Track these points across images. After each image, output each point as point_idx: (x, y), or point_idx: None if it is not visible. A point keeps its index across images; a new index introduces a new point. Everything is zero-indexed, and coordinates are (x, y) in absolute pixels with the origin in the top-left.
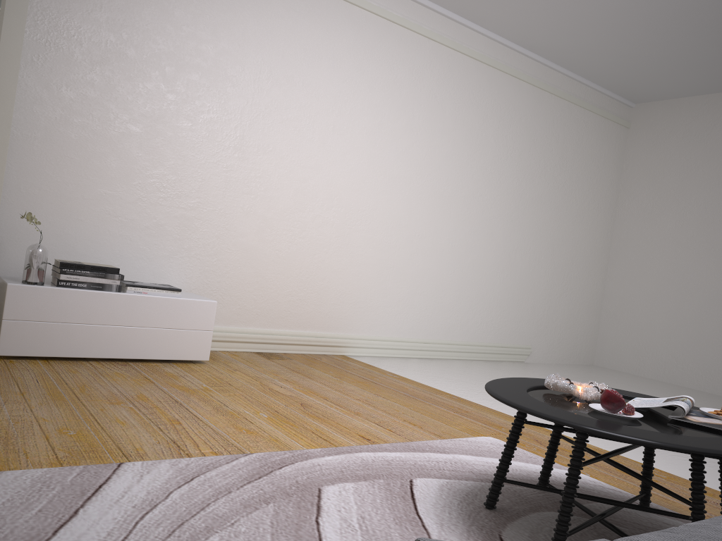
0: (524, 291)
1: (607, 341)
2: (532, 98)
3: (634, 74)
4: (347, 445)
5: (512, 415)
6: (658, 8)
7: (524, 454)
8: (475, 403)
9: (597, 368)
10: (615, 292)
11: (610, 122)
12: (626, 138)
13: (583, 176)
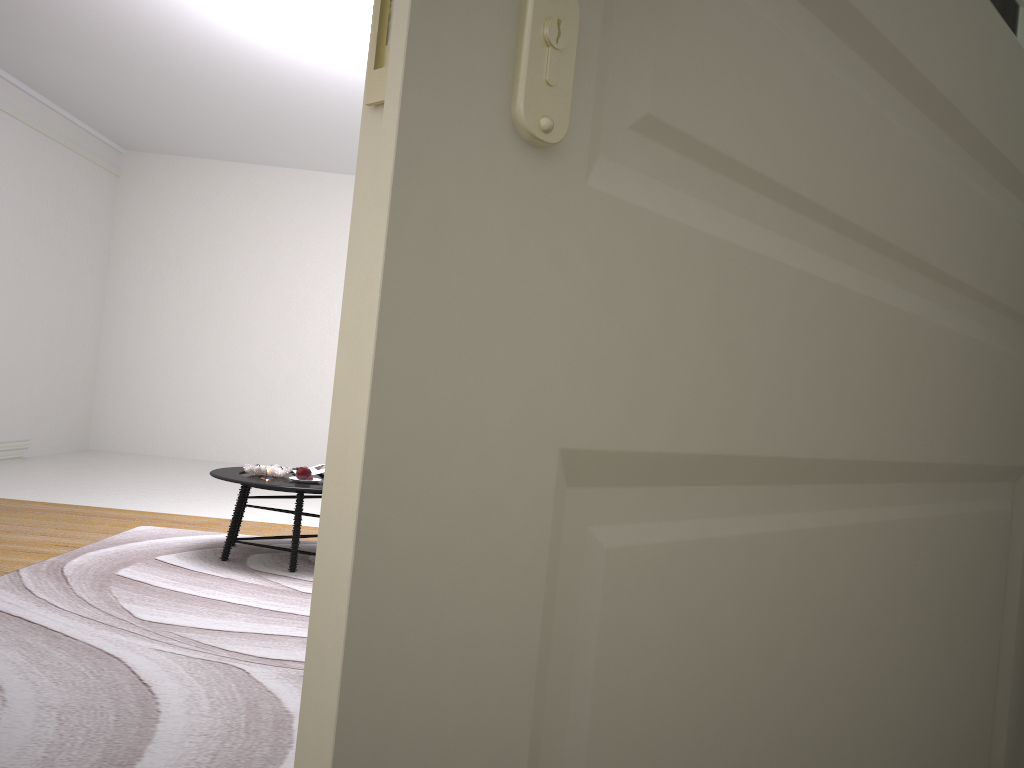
0: (22, 374)
1: (105, 421)
2: (28, 141)
3: (142, 130)
4: (62, 552)
5: (119, 508)
6: (198, 98)
7: (186, 530)
8: (75, 505)
9: (99, 452)
10: (113, 365)
11: (102, 170)
12: (117, 188)
13: (78, 233)
